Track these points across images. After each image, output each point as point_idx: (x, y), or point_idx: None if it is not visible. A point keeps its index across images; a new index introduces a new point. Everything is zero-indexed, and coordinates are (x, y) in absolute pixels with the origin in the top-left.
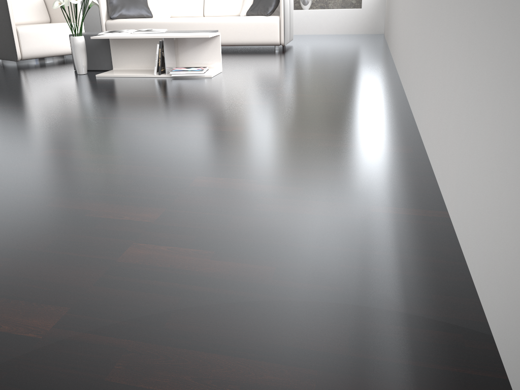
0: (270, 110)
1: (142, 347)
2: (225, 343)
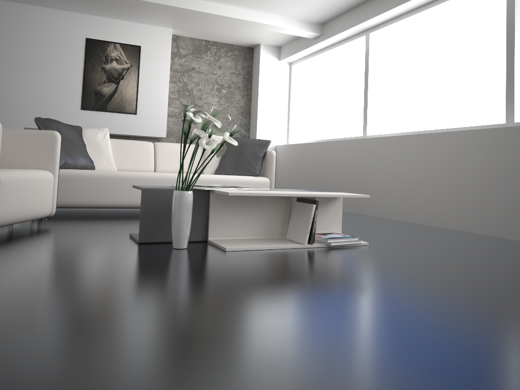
0: None
1: None
2: None
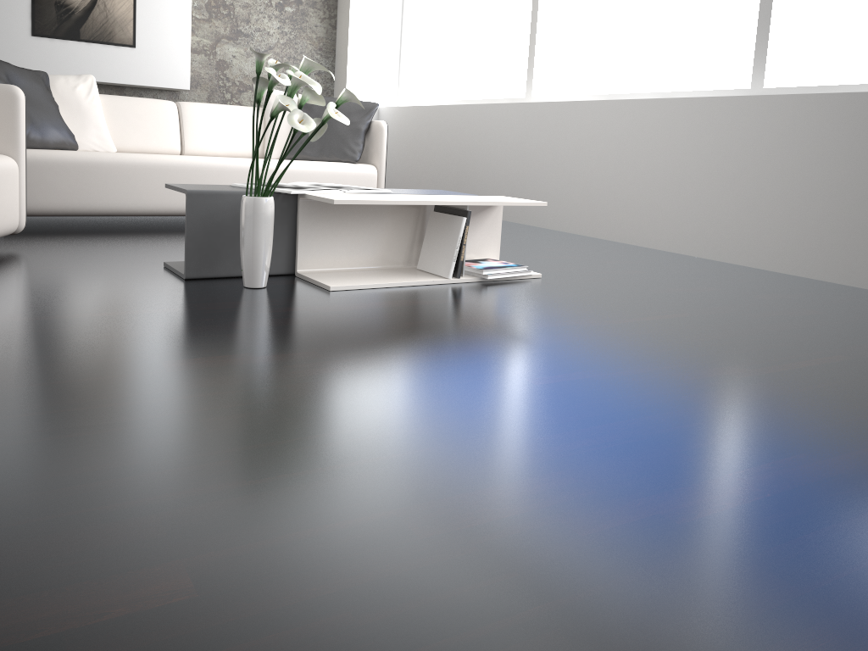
0: None
1: None
2: None
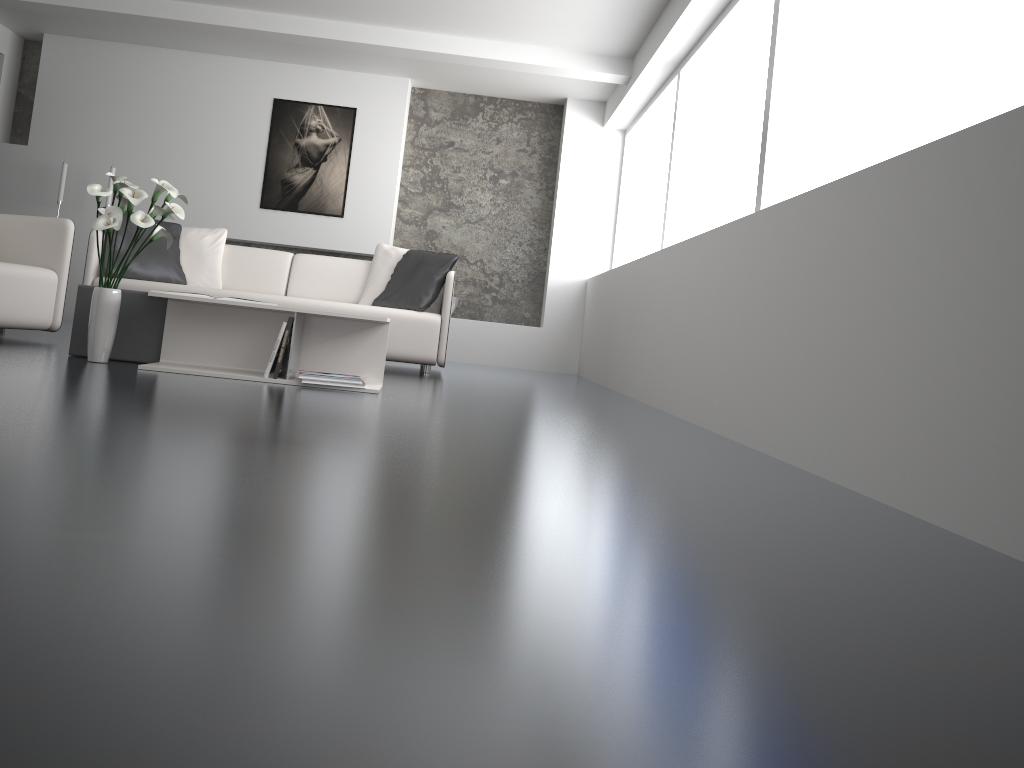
0: (566, 441)
1: (846, 640)
2: (941, 639)
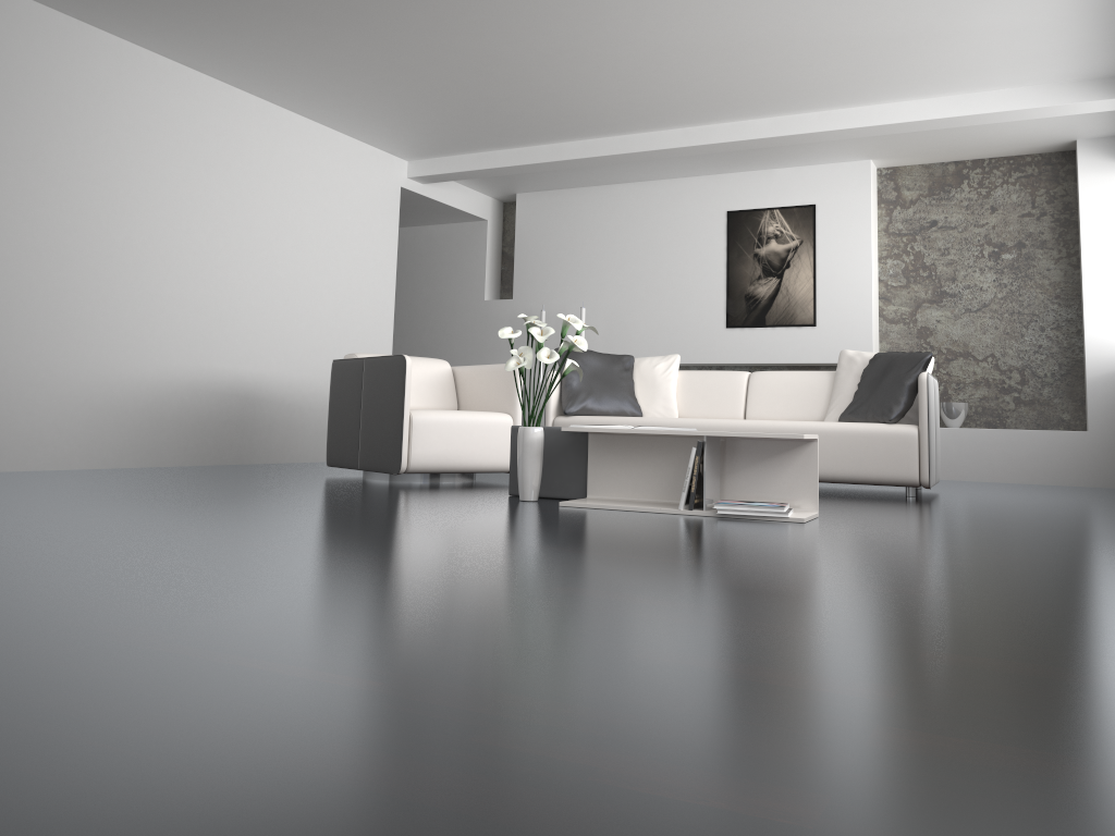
0: (993, 576)
1: None
2: None
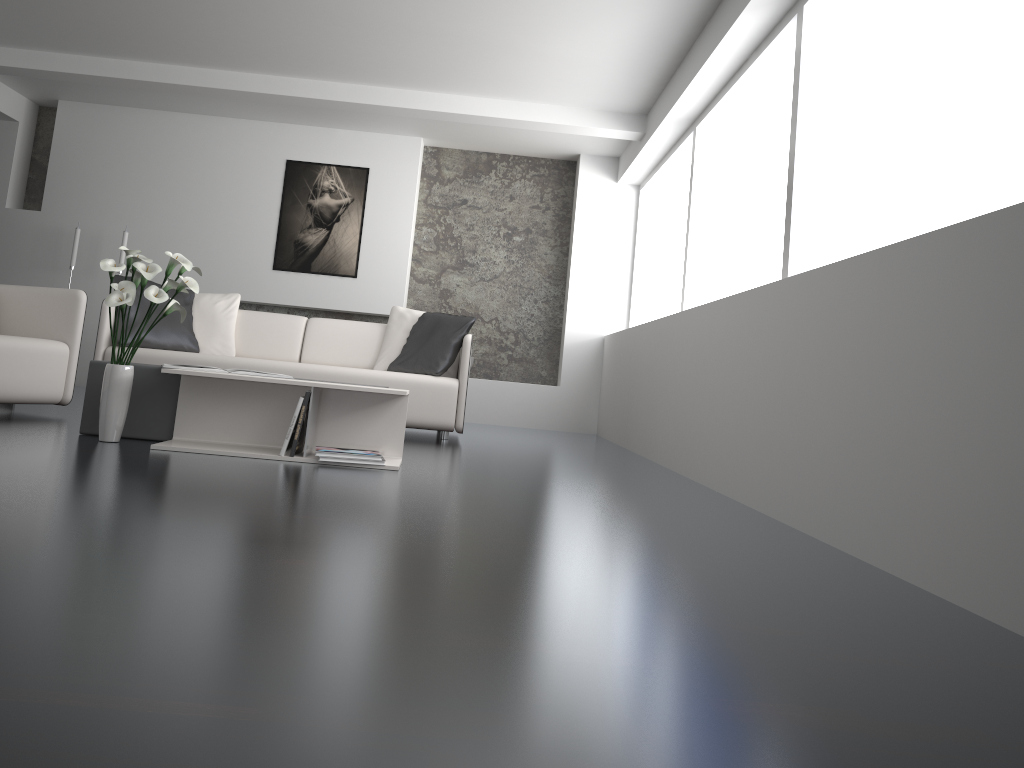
0: (600, 528)
1: None
2: None
